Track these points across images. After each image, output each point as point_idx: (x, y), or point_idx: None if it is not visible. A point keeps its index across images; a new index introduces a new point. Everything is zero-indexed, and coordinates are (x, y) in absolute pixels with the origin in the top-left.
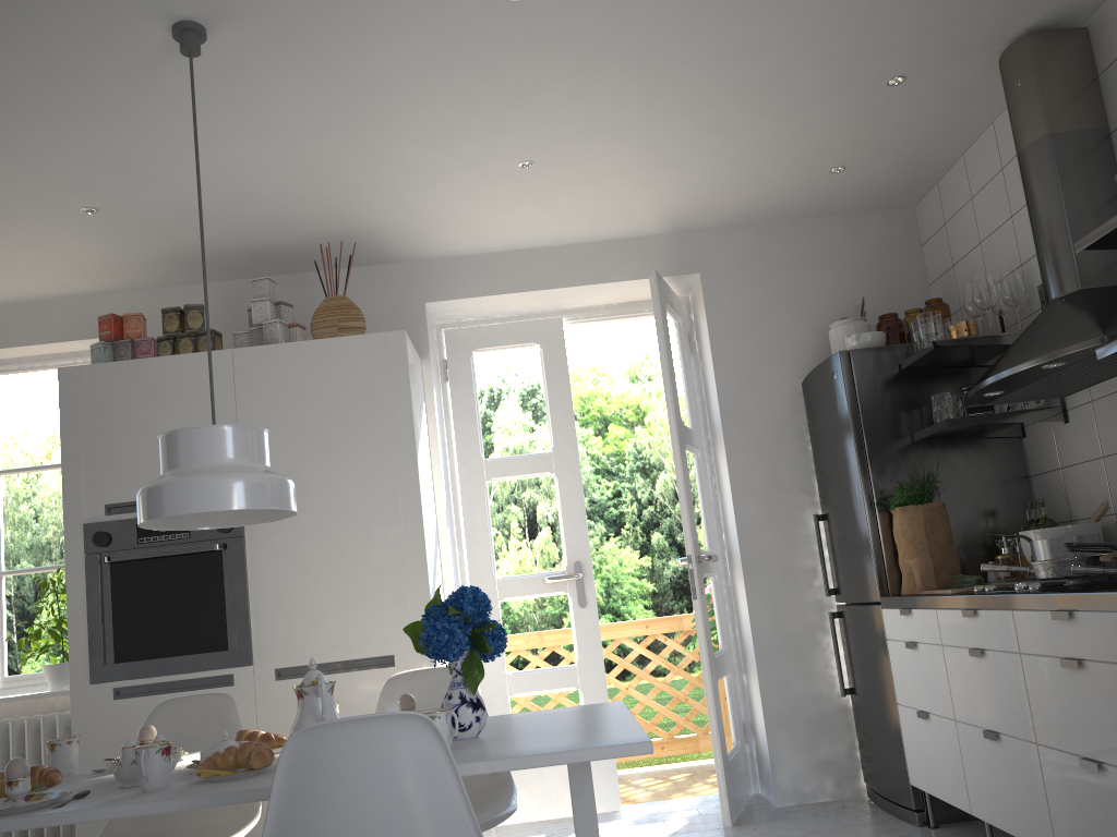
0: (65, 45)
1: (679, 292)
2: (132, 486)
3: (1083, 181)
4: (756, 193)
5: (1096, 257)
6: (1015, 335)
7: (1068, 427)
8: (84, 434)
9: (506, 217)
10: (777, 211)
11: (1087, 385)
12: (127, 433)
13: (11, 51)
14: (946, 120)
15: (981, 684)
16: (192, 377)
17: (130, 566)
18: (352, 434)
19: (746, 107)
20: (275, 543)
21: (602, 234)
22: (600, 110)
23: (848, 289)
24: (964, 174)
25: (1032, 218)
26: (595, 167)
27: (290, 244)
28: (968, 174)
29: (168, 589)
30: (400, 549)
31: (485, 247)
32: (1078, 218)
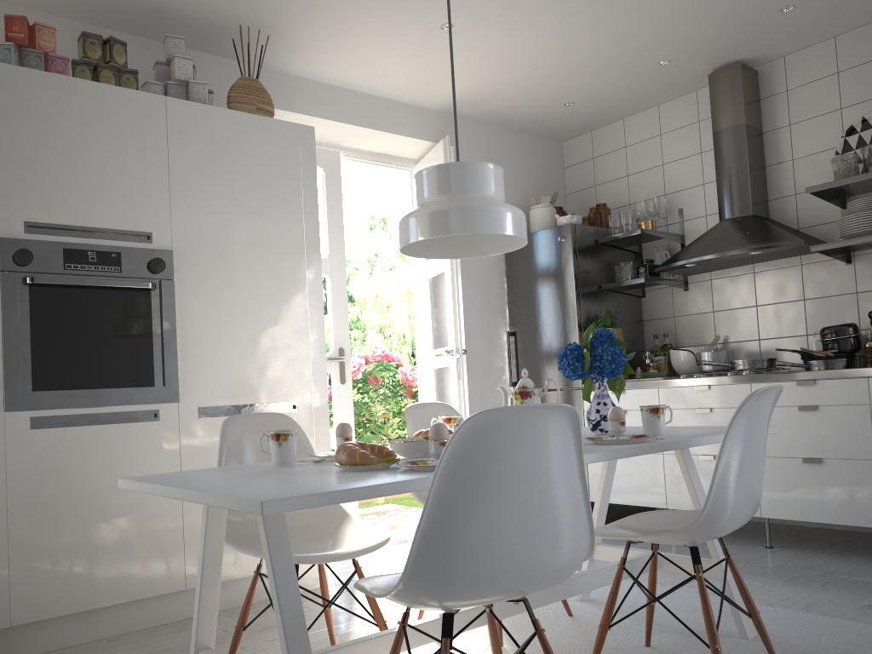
0: None
1: (420, 157)
2: (56, 208)
3: (754, 155)
4: (516, 102)
5: (757, 199)
6: (671, 234)
7: (686, 293)
8: (0, 139)
9: (374, 59)
10: (506, 119)
11: (714, 270)
12: (52, 150)
13: None
14: (646, 95)
15: None
16: (125, 112)
17: (52, 291)
18: (271, 206)
19: (595, 45)
20: (201, 291)
21: (403, 96)
22: (537, 10)
23: (528, 184)
24: (622, 131)
25: (723, 168)
26: (475, 47)
27: (197, 14)
28: (625, 132)
29: (95, 320)
30: (305, 313)
31: (323, 77)
32: (752, 175)
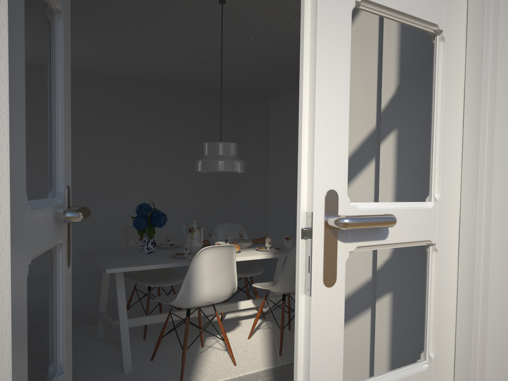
0: (260, 4)
1: None
2: None
3: None
4: None
5: None
6: None
7: None
8: None
9: None
10: None
11: None
12: None
13: (275, 8)
14: None
15: None
16: None
17: None
18: None
19: None
20: None
21: None
22: None
23: None
24: None
25: None
26: None
27: None
28: None
29: None
30: None
31: None
32: None
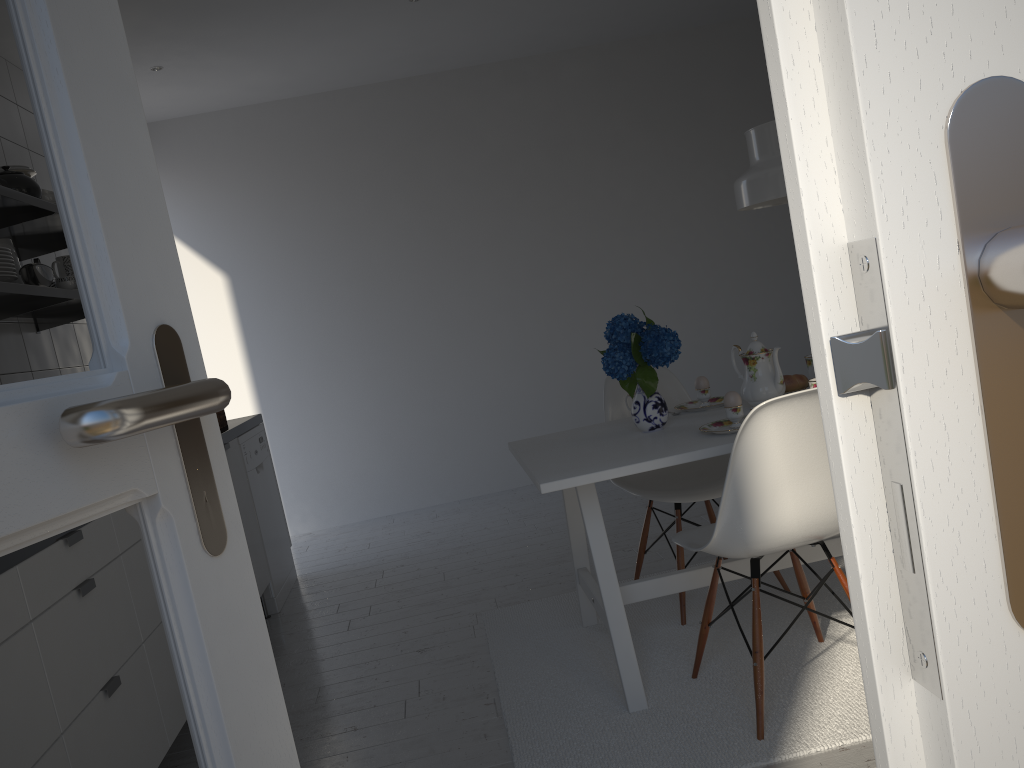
0: None
1: None
2: None
3: None
4: None
5: None
6: None
7: None
8: None
9: None
10: None
11: None
12: None
13: None
14: None
15: (90, 631)
16: None
17: None
18: None
19: None
20: None
21: None
22: None
23: None
24: None
25: None
26: None
27: None
28: None
29: None
30: None
31: None
32: None
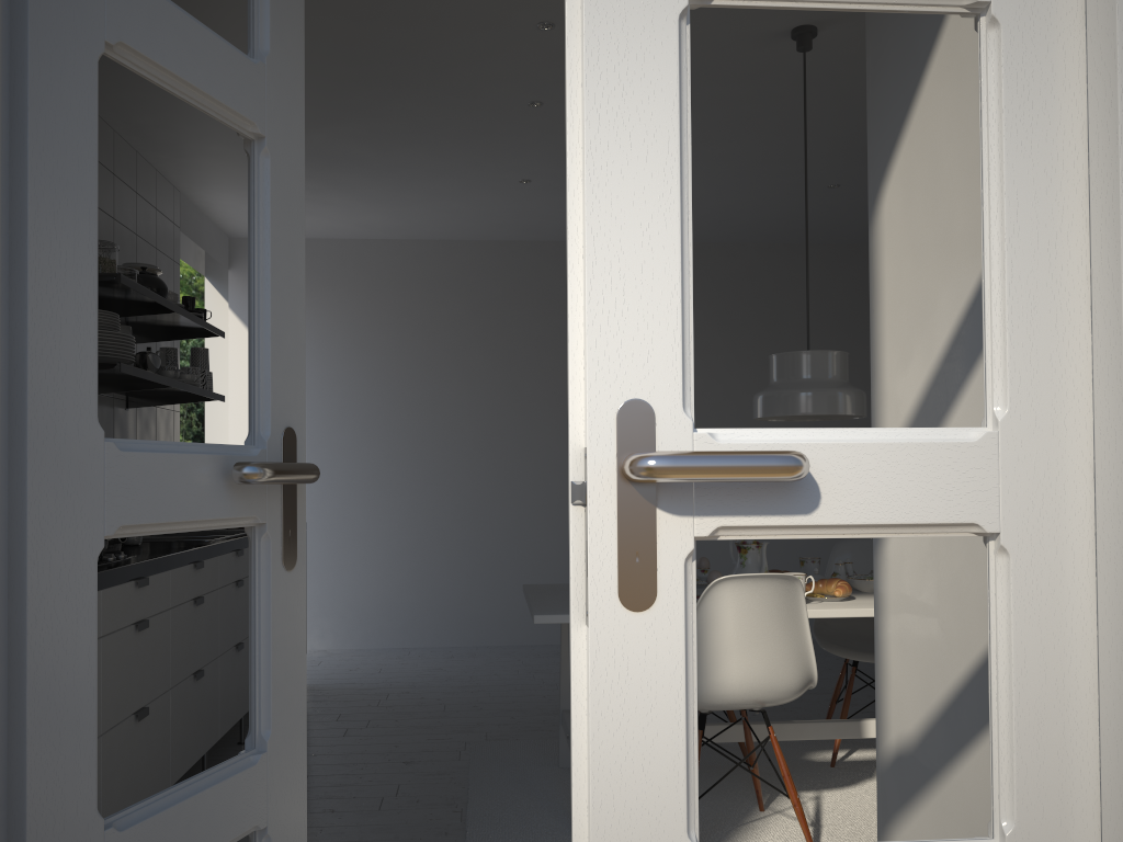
0: None
1: None
2: None
3: None
4: None
5: None
6: None
7: None
8: None
9: None
10: None
11: None
12: None
13: None
14: None
15: (136, 662)
16: None
17: None
18: None
19: None
20: None
21: None
22: None
23: None
24: None
25: None
26: None
27: None
28: None
29: None
30: None
31: None
32: None
